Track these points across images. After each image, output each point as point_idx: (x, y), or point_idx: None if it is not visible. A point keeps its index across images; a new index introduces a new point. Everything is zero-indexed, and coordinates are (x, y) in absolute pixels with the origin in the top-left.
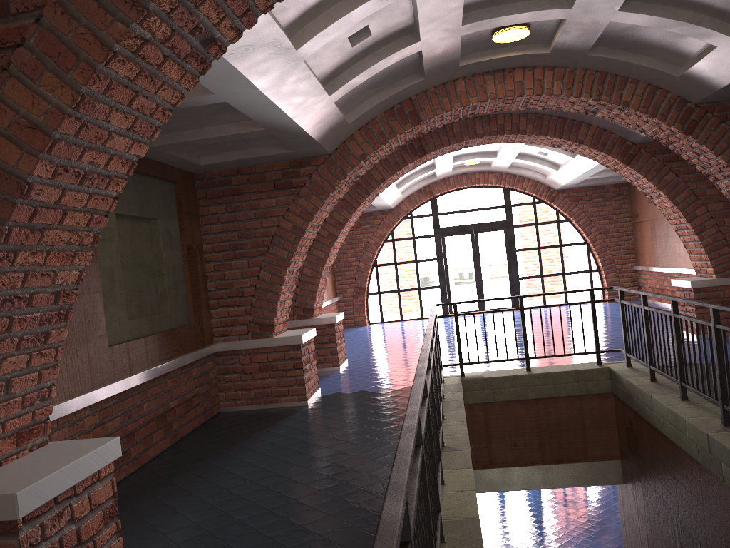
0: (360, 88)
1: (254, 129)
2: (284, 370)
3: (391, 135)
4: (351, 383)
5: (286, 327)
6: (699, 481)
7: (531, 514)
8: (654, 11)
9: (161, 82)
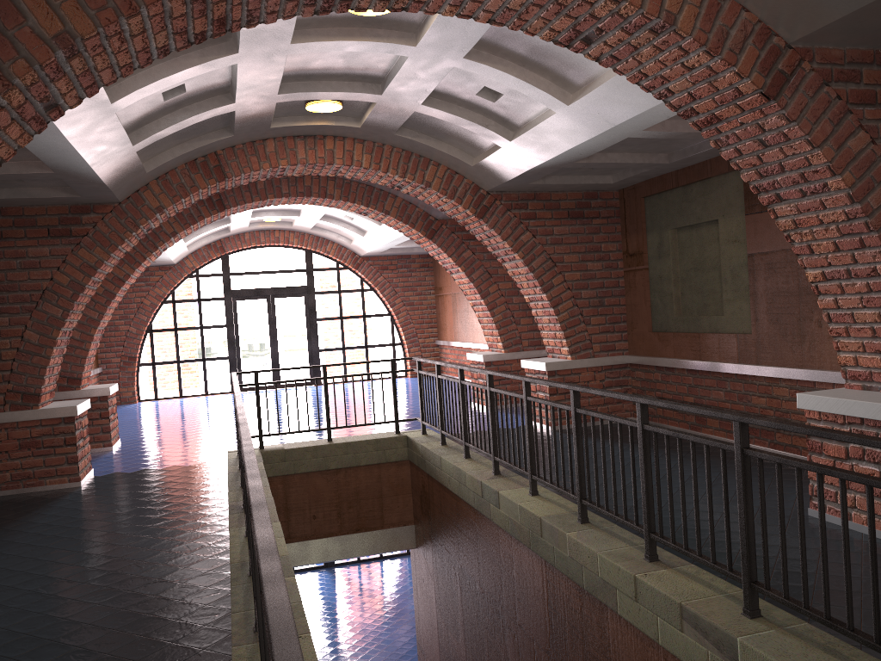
0: (164, 138)
1: (40, 171)
2: (52, 447)
3: (193, 189)
4: (131, 462)
5: (52, 397)
6: (475, 525)
7: (325, 608)
8: (451, 110)
9: (2, 141)
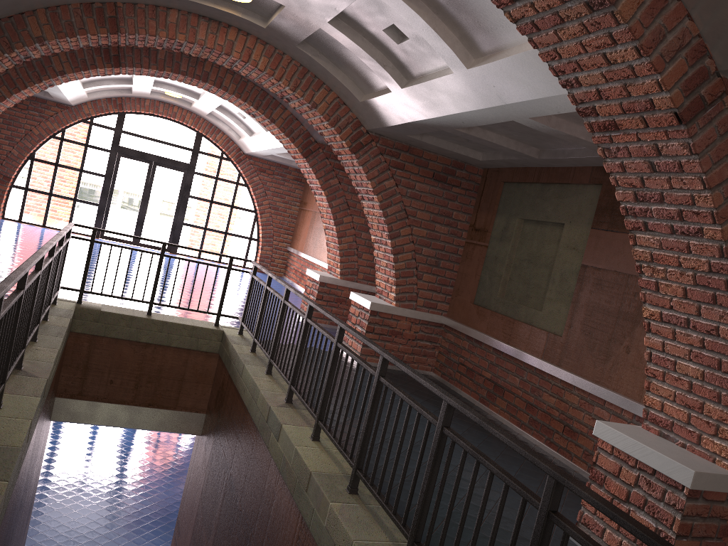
0: None
1: None
2: None
3: (81, 32)
4: None
5: None
6: (253, 444)
7: (118, 449)
8: (355, 39)
9: None
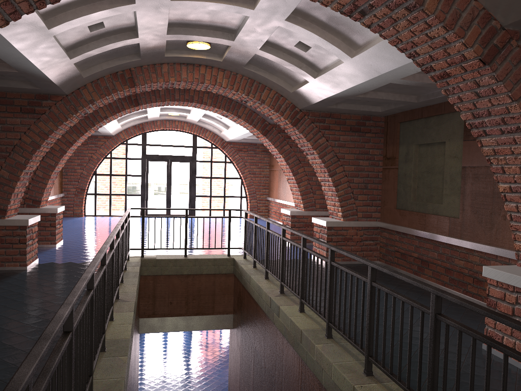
0: (94, 56)
1: (9, 70)
2: (11, 243)
3: (114, 91)
4: (63, 256)
5: (16, 212)
6: (265, 324)
7: (182, 352)
8: (278, 55)
9: None
